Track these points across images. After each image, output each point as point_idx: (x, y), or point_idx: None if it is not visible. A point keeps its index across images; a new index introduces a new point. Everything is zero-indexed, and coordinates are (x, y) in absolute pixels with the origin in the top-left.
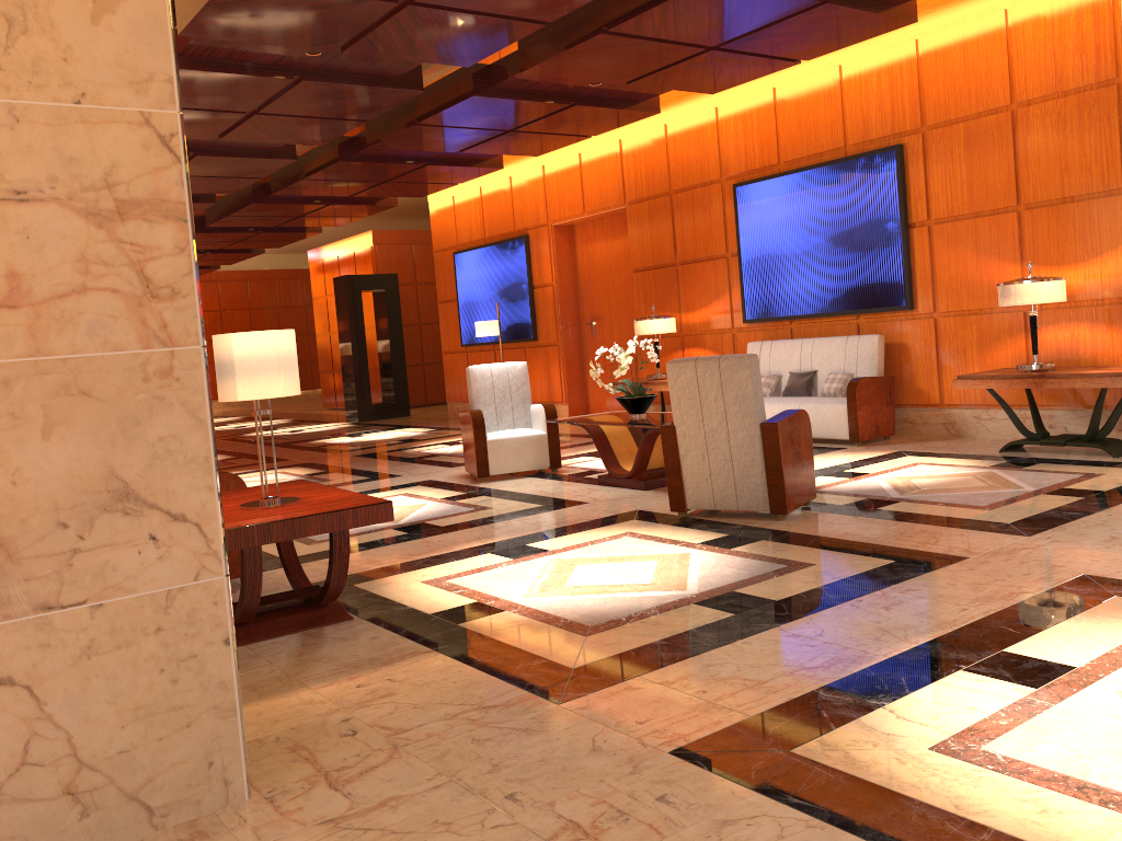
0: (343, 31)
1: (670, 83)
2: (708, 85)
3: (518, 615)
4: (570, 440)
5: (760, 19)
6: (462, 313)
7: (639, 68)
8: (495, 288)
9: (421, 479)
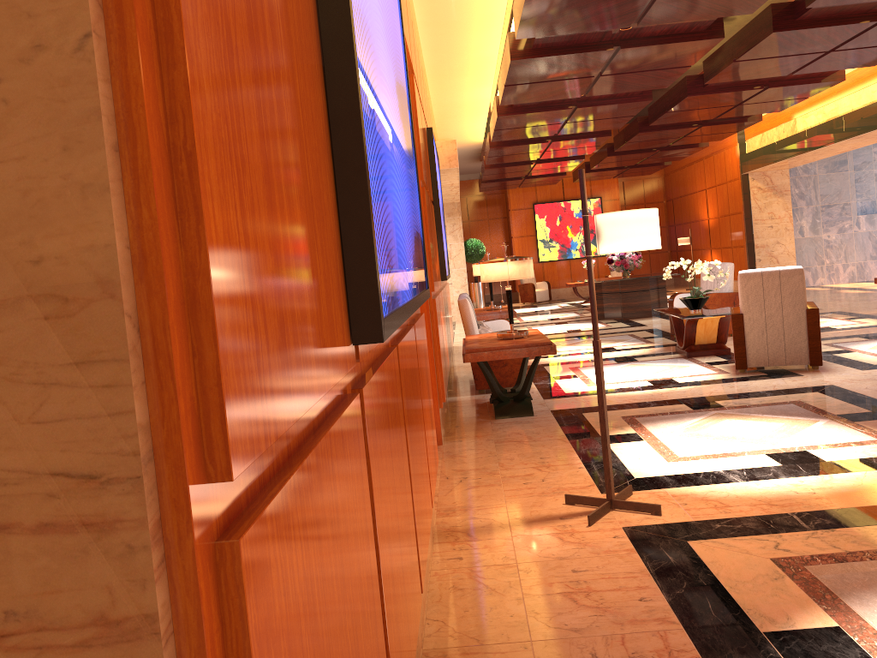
0: (872, 33)
1: (575, 57)
2: (535, 63)
3: (838, 318)
4: (621, 419)
5: (602, 87)
6: (362, 75)
7: (627, 59)
8: (393, 60)
9: (872, 372)
